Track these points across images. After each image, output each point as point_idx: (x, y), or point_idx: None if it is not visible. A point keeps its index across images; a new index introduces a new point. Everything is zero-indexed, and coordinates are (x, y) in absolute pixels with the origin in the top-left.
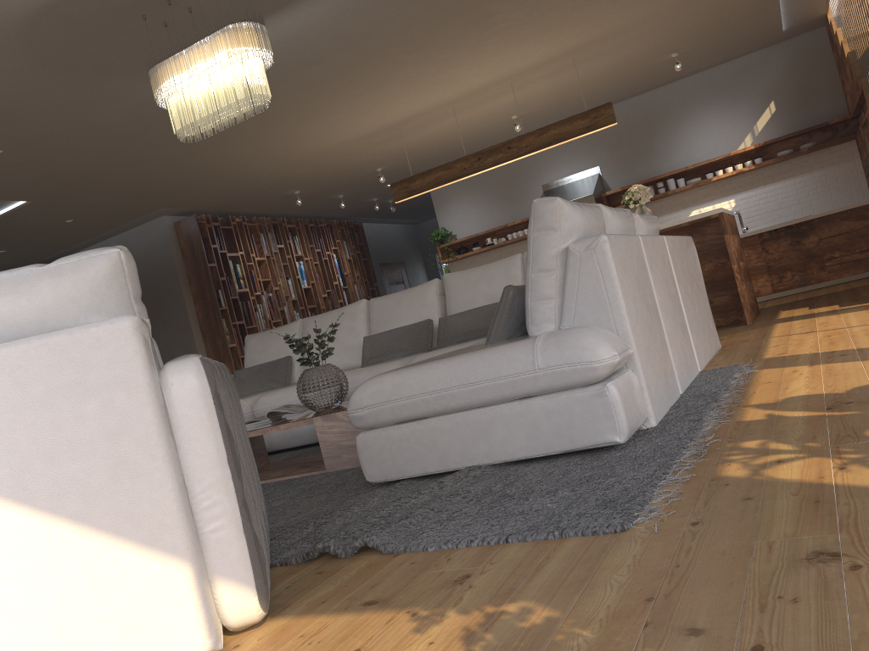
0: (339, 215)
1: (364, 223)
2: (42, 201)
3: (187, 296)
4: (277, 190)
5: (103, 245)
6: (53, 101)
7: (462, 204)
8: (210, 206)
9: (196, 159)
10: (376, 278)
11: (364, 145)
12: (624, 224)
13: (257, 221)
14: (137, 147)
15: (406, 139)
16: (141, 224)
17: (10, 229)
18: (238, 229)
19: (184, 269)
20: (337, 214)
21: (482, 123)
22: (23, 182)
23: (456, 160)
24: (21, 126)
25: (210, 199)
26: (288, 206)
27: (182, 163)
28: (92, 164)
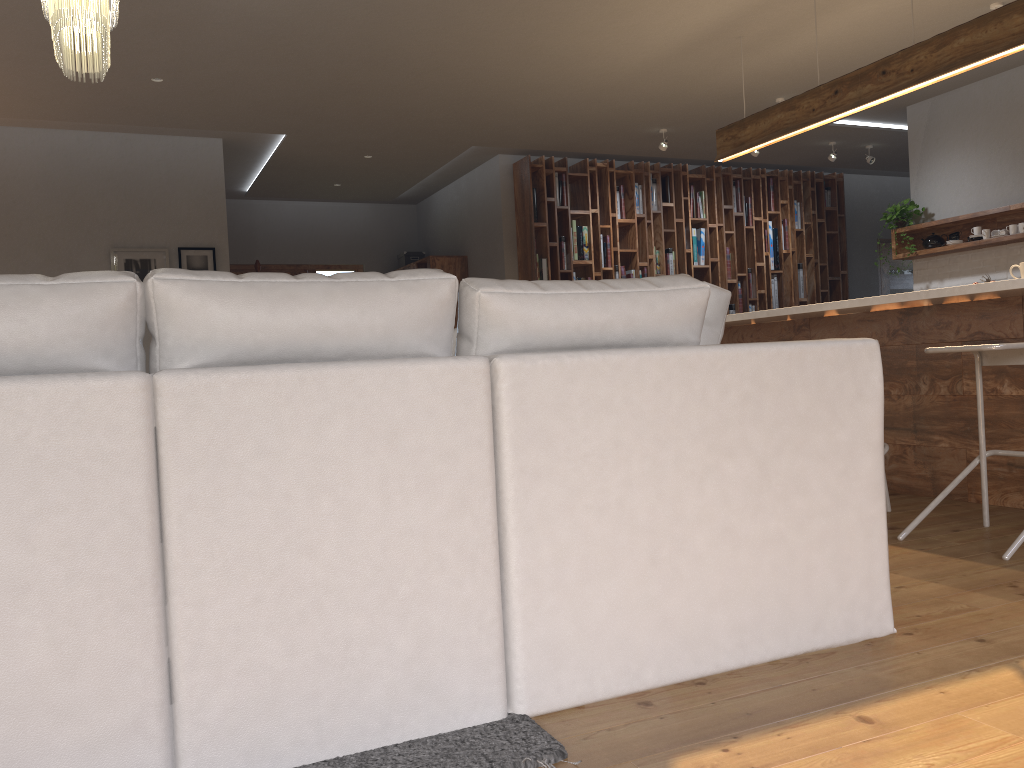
0: (790, 164)
1: (864, 175)
2: (298, 134)
3: (510, 261)
4: (626, 127)
5: (456, 185)
6: (124, 19)
7: (953, 162)
8: (544, 145)
9: (432, 87)
10: (847, 263)
11: (699, 63)
12: (267, 325)
13: (638, 167)
14: (322, 73)
15: (778, 52)
16: (481, 163)
17: (309, 163)
18: (603, 177)
19: (514, 227)
20: (783, 161)
21: (925, 20)
22: (243, 114)
23: (803, 94)
24: (138, 51)
25: (531, 137)
26: (677, 149)
27: (417, 91)
28: (295, 93)
